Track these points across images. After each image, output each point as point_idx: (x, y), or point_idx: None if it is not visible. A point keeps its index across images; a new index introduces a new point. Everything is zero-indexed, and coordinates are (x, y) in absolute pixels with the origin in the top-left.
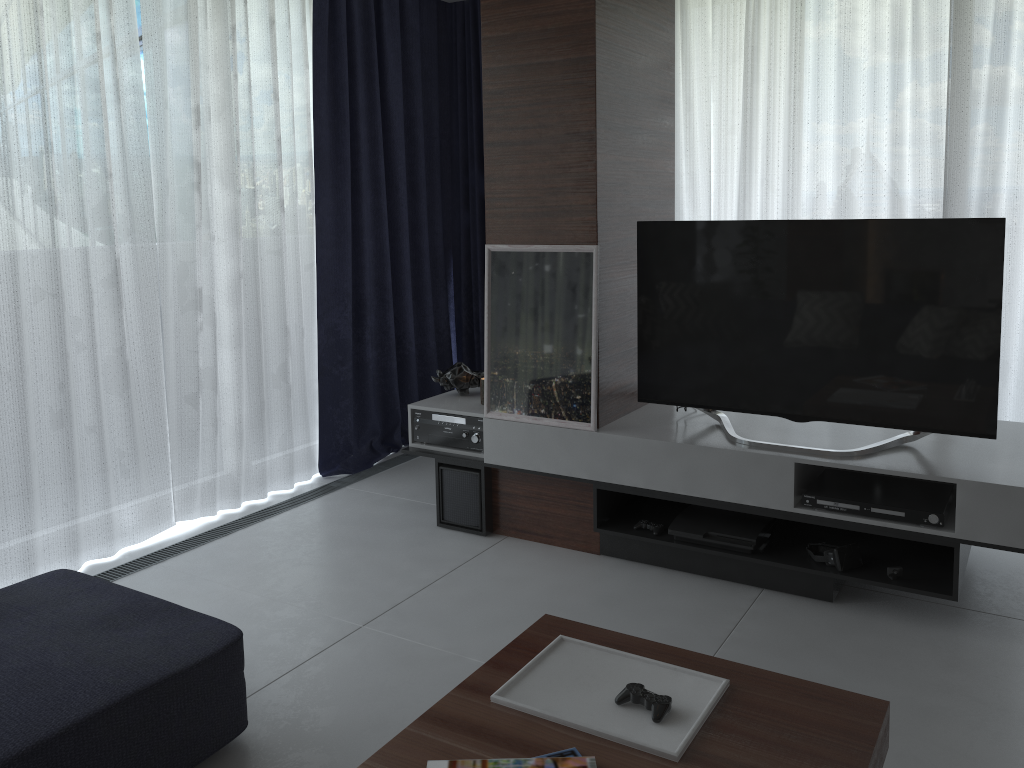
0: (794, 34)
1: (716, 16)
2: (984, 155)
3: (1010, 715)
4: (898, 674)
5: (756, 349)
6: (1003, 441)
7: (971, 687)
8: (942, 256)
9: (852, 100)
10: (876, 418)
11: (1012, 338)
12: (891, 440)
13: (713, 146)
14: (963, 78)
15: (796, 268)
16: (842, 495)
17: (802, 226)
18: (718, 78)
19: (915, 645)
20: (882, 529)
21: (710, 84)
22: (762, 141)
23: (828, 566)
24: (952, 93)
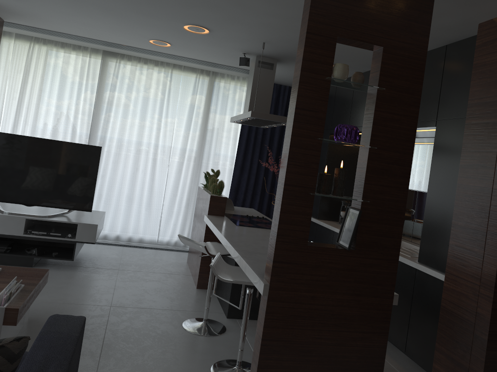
0: (45, 70)
1: (14, 54)
2: (103, 126)
3: (83, 286)
4: (52, 281)
5: (16, 180)
6: (95, 215)
7: (73, 282)
8: (83, 155)
9: (63, 98)
10: (56, 205)
11: (104, 186)
12: (60, 213)
13: (5, 103)
14: (100, 100)
15: (35, 153)
16: (41, 230)
17: (39, 140)
18: (11, 77)
19: (59, 275)
20: (53, 240)
21: (7, 79)
22: (26, 105)
23: (33, 254)
24: (96, 104)
